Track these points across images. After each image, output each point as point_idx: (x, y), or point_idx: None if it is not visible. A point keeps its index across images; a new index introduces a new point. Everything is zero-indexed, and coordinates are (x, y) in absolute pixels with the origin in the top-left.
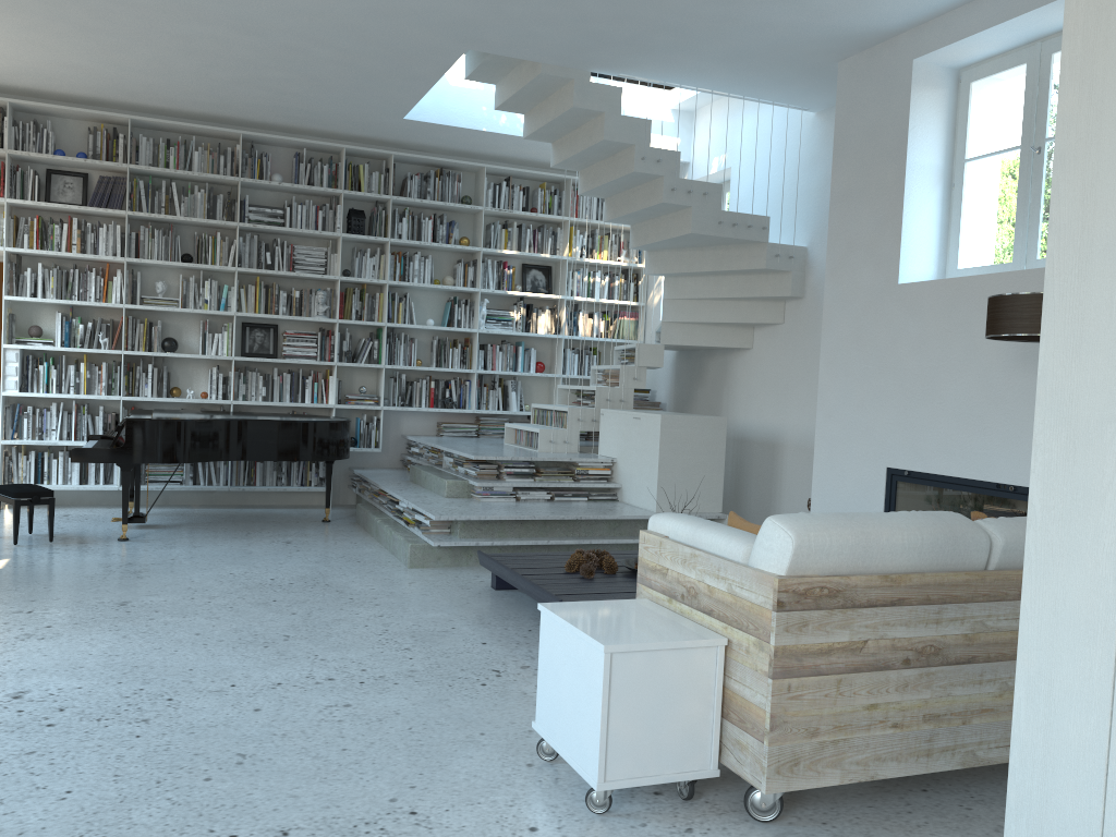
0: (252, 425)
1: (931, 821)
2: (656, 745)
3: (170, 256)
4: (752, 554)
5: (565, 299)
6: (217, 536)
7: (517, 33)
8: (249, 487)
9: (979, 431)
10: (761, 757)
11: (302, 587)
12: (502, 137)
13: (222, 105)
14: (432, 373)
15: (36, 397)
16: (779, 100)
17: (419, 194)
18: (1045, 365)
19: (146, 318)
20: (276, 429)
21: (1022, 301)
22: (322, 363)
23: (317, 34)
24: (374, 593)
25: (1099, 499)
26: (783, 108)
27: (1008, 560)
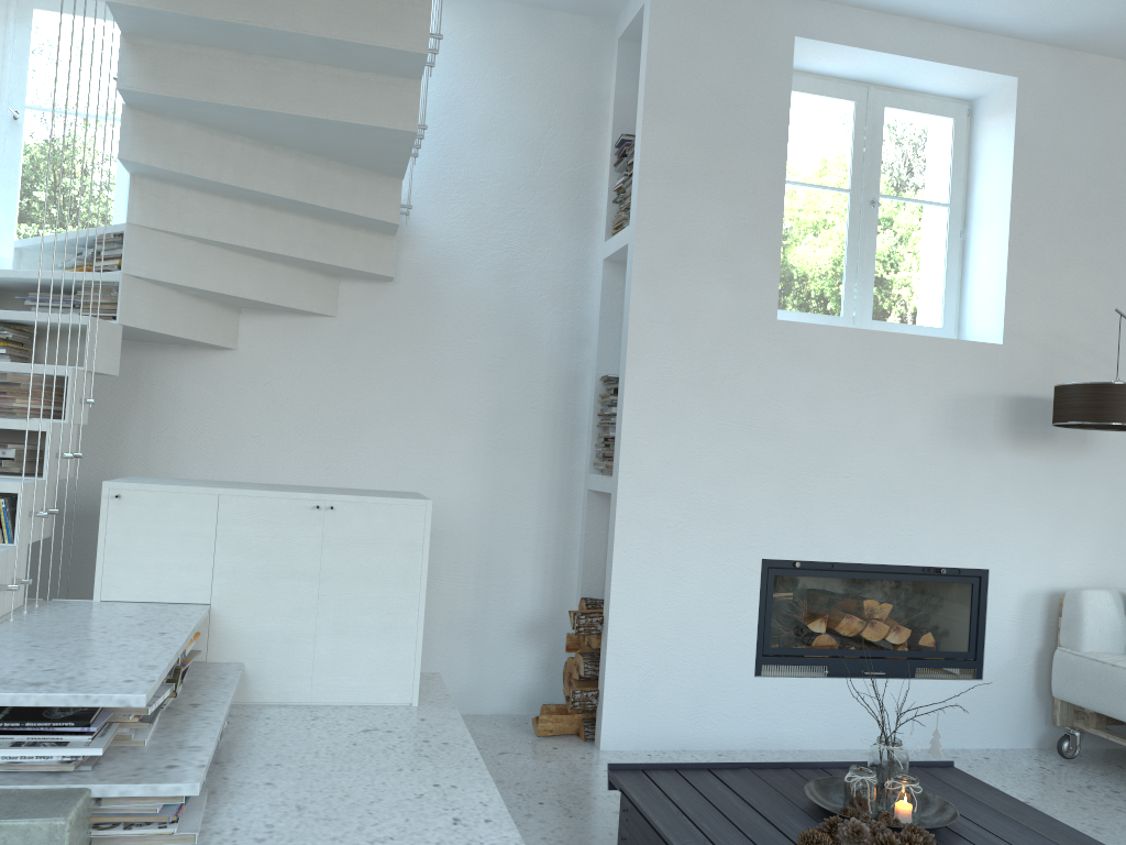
0: None
1: None
2: None
3: None
4: None
5: None
6: None
7: None
8: None
9: (900, 509)
10: None
11: None
12: None
13: None
14: None
15: None
16: None
17: None
18: None
19: None
20: None
21: None
22: None
23: None
24: None
25: None
26: None
27: None
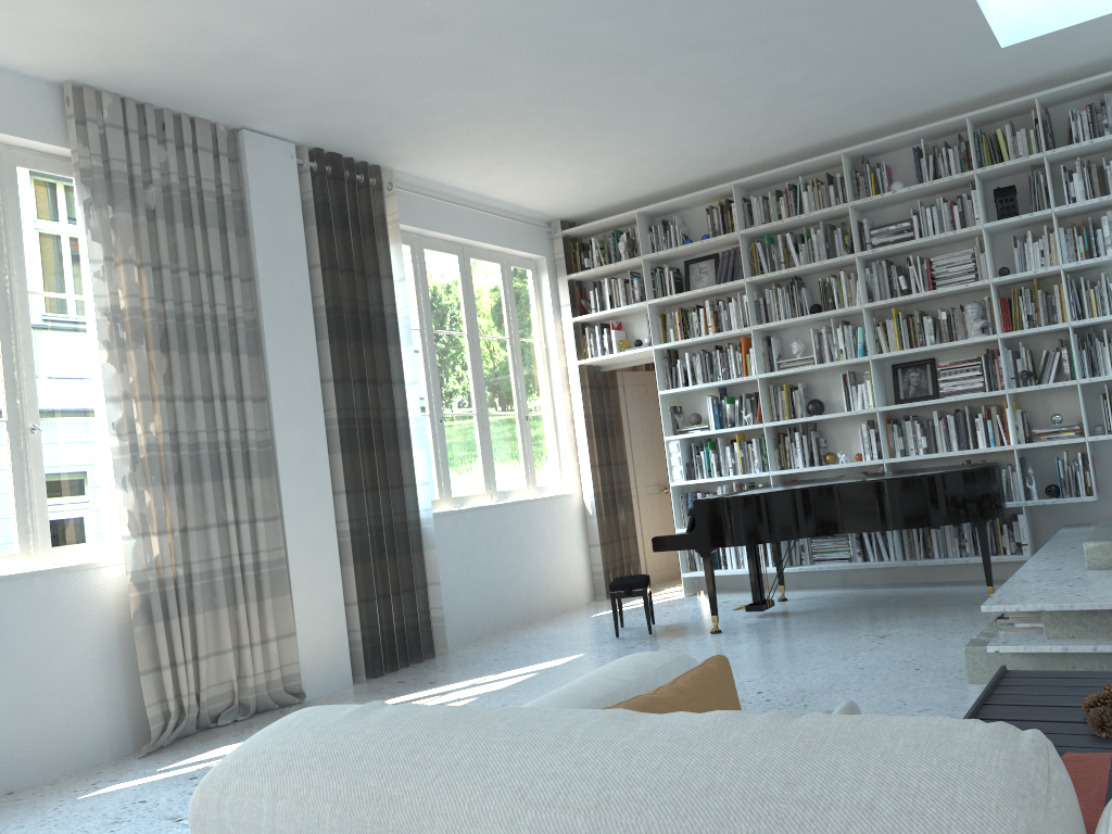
0: (843, 490)
1: None
2: None
3: (798, 312)
4: None
5: None
6: (816, 627)
7: None
8: (920, 561)
9: None
10: None
11: (768, 708)
12: None
13: (802, 132)
14: None
15: (709, 482)
16: None
17: (1091, 134)
18: None
19: (784, 384)
20: (872, 492)
21: None
22: (986, 394)
23: (754, 10)
24: None
25: None
26: None
27: None
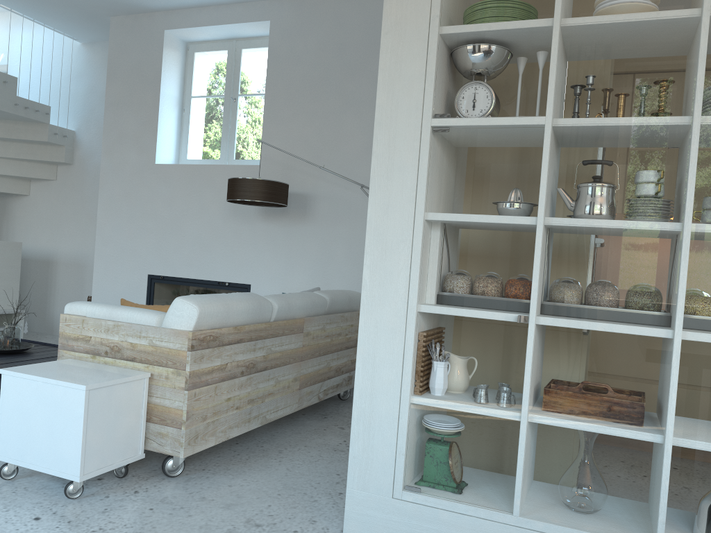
0: None
1: (250, 455)
2: (112, 445)
3: None
4: (166, 320)
5: None
6: None
7: None
8: None
9: (208, 252)
10: (179, 438)
11: None
12: None
13: None
14: None
15: None
16: (59, 29)
17: None
18: (371, 216)
19: None
20: None
21: (250, 182)
22: None
23: None
24: None
25: (397, 275)
26: (54, 33)
27: (278, 316)
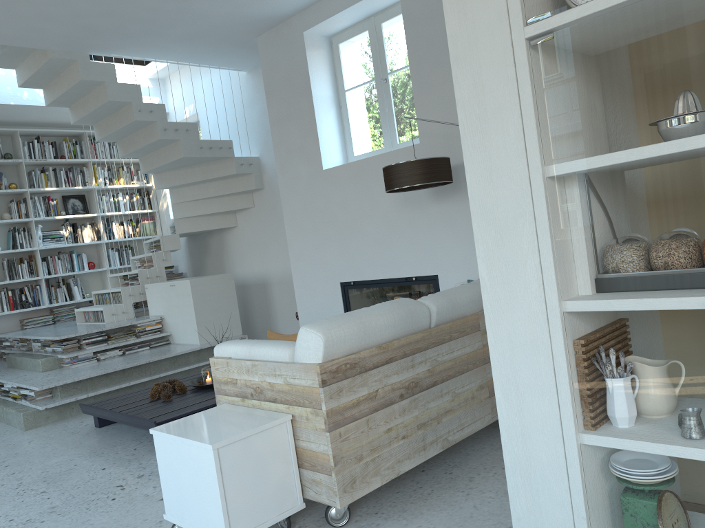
0: None
1: (434, 488)
2: (261, 502)
3: None
4: (296, 354)
5: (100, 215)
6: None
7: (27, 28)
8: None
9: (389, 249)
10: (332, 486)
11: None
12: (28, 108)
13: None
14: (7, 285)
15: None
16: (223, 65)
17: None
18: (472, 190)
19: None
20: None
21: (403, 167)
22: None
23: None
24: (1, 458)
25: (523, 265)
26: (224, 71)
27: (440, 319)
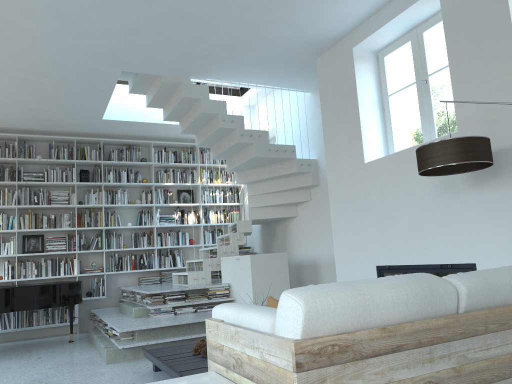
0: (18, 290)
1: None
2: None
3: None
4: (275, 324)
5: (200, 205)
6: None
7: (144, 57)
8: (28, 327)
9: (424, 235)
10: None
11: None
12: (157, 125)
13: (3, 120)
14: (133, 251)
15: None
16: (291, 87)
17: (118, 159)
18: None
19: None
20: (33, 291)
21: (436, 146)
22: (68, 252)
23: (36, 68)
24: None
25: None
26: (295, 94)
27: (472, 303)
